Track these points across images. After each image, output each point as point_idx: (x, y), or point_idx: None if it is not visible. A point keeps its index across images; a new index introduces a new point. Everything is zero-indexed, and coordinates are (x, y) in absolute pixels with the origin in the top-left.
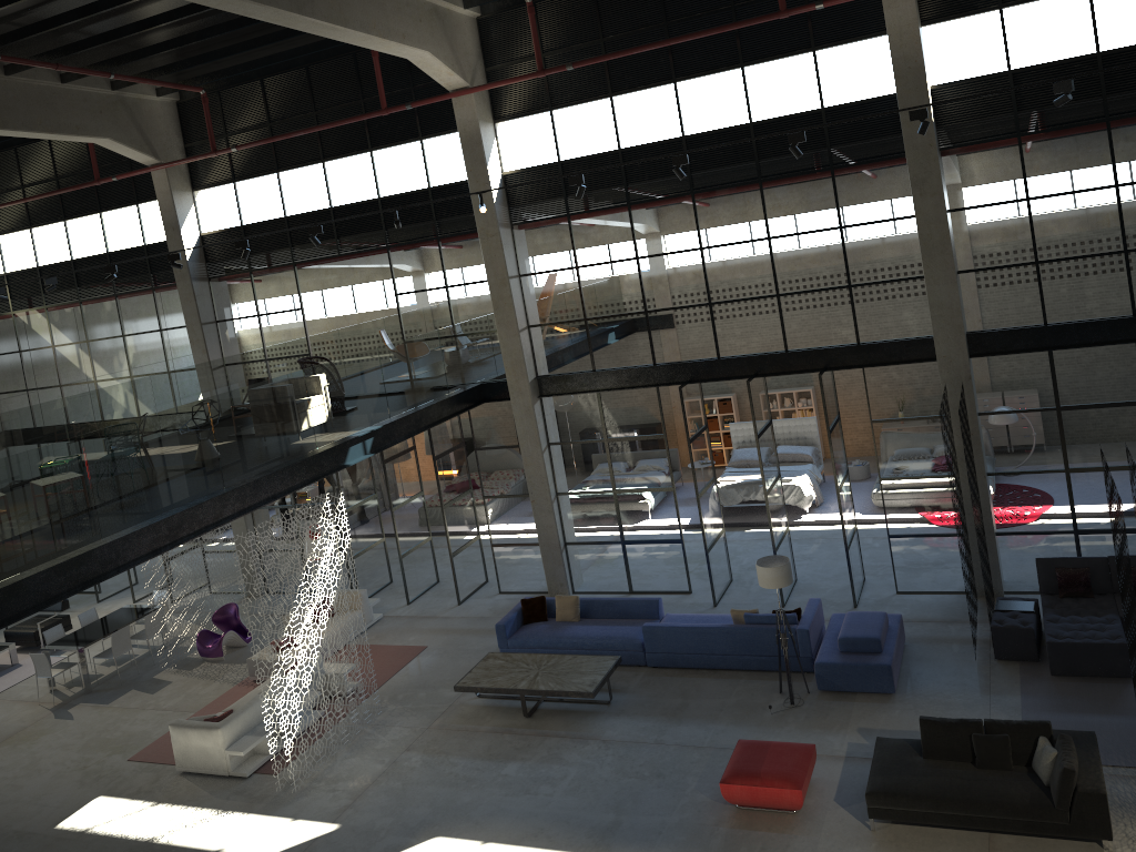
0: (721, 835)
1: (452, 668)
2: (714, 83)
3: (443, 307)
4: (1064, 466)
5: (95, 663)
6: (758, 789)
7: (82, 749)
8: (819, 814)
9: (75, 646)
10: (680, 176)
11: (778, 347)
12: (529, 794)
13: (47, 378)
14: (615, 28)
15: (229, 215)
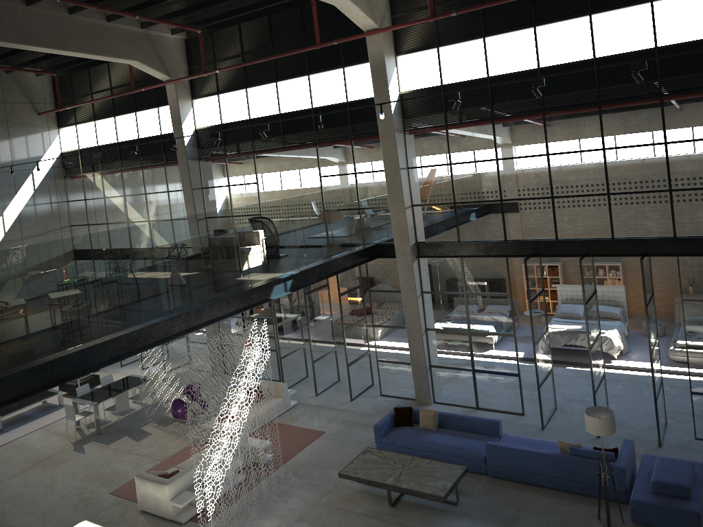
0: None
1: (340, 453)
2: (566, 27)
3: (352, 188)
4: None
5: (108, 412)
6: None
7: (83, 478)
8: None
9: (93, 401)
10: (537, 96)
11: (606, 235)
12: None
13: (99, 218)
14: None
15: (213, 117)
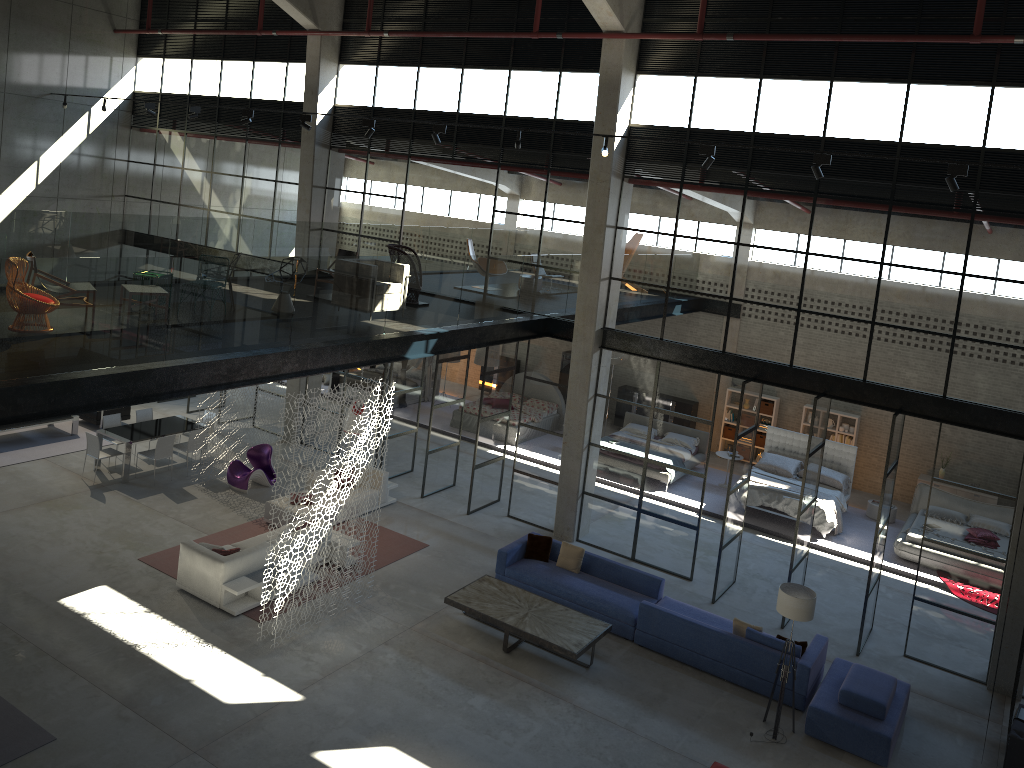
0: None
1: (446, 575)
2: (874, 92)
3: (534, 236)
4: None
5: (139, 458)
6: None
7: (103, 534)
8: None
9: (125, 438)
10: (817, 176)
11: (856, 374)
12: (489, 736)
13: (169, 195)
14: (786, 11)
15: (364, 94)
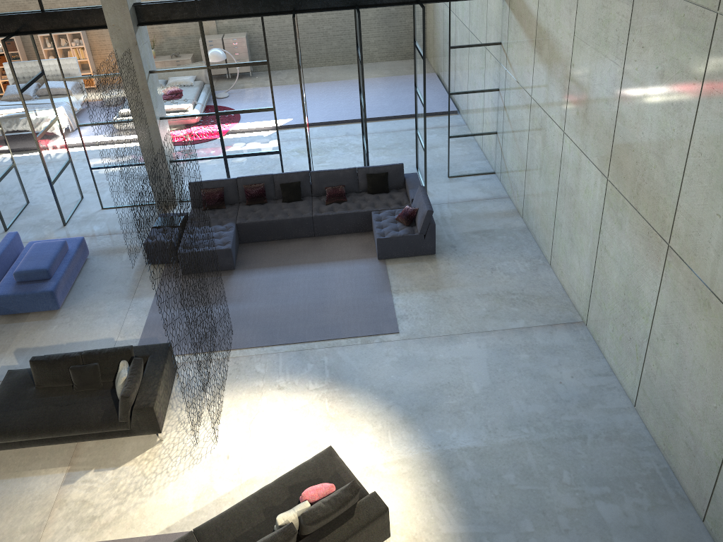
0: None
1: None
2: None
3: None
4: (215, 111)
5: None
6: None
7: None
8: None
9: None
10: None
11: None
12: None
13: None
14: None
15: None
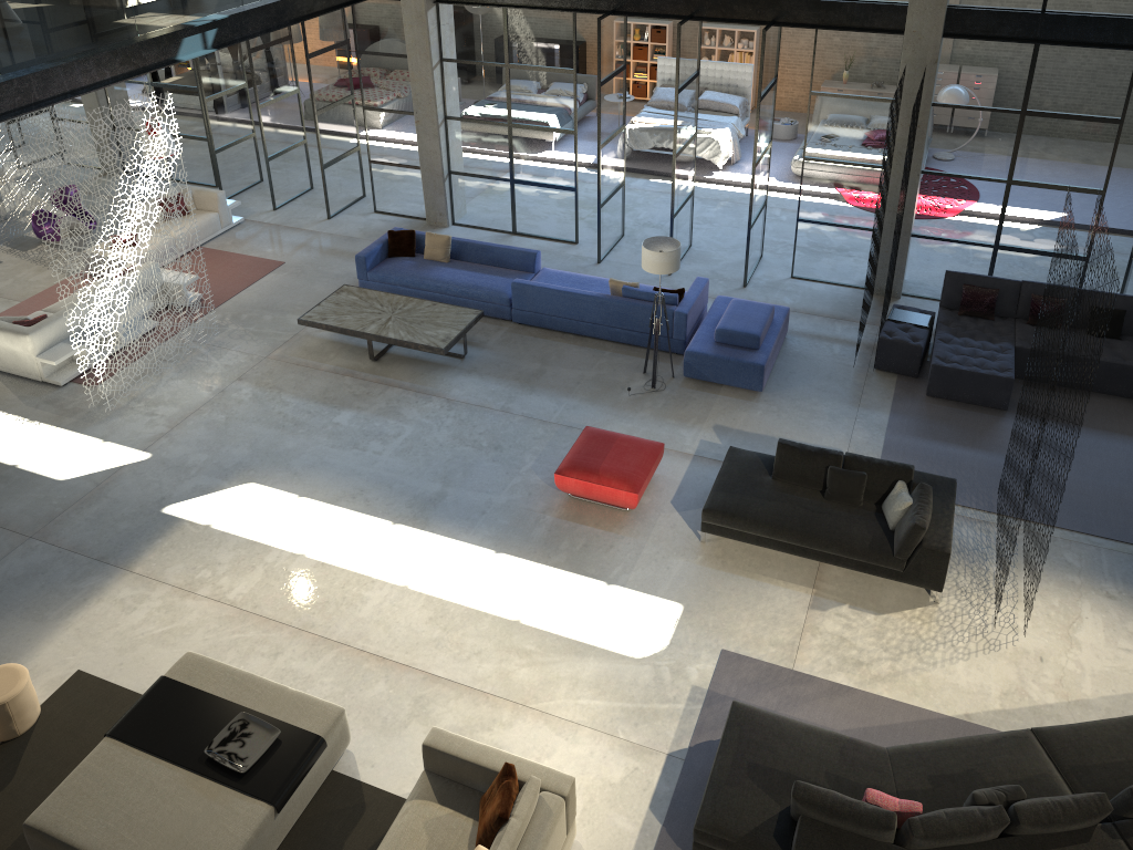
0: (546, 525)
1: (306, 292)
2: None
3: None
4: (1008, 177)
5: None
6: (593, 486)
7: None
8: (652, 516)
9: None
10: None
11: None
12: (357, 450)
13: None
14: None
15: None
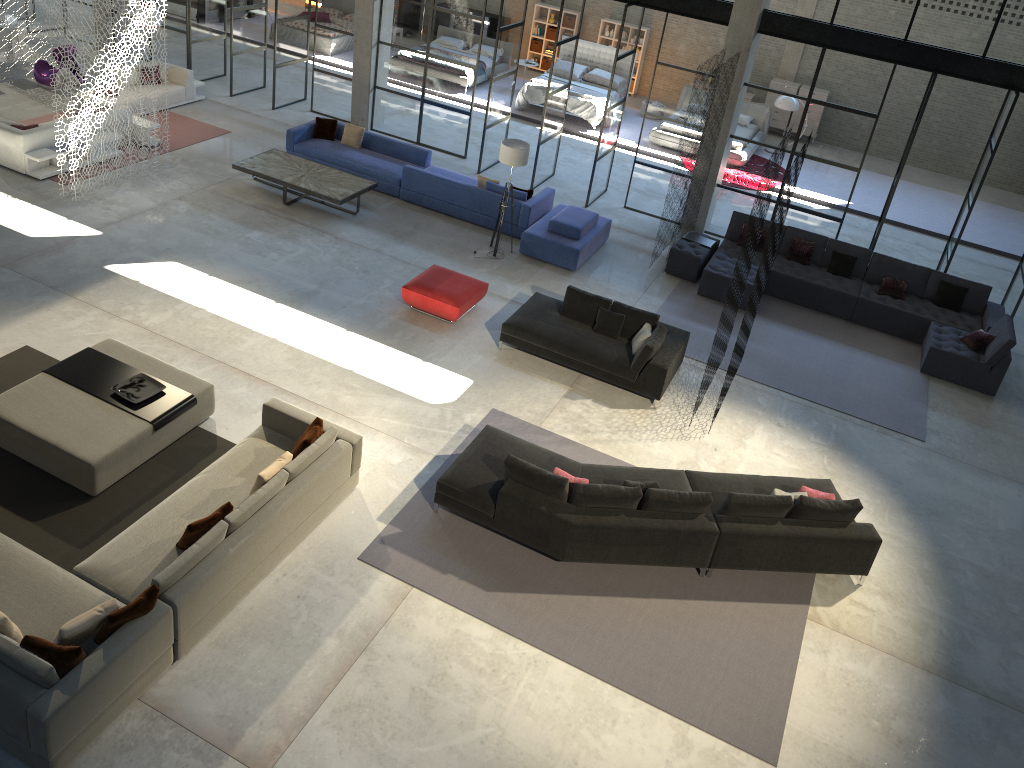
0: (388, 321)
1: (243, 153)
2: None
3: None
4: (792, 149)
5: None
6: (428, 299)
7: None
8: (468, 329)
9: None
10: None
11: None
12: (259, 256)
13: None
14: None
15: None
